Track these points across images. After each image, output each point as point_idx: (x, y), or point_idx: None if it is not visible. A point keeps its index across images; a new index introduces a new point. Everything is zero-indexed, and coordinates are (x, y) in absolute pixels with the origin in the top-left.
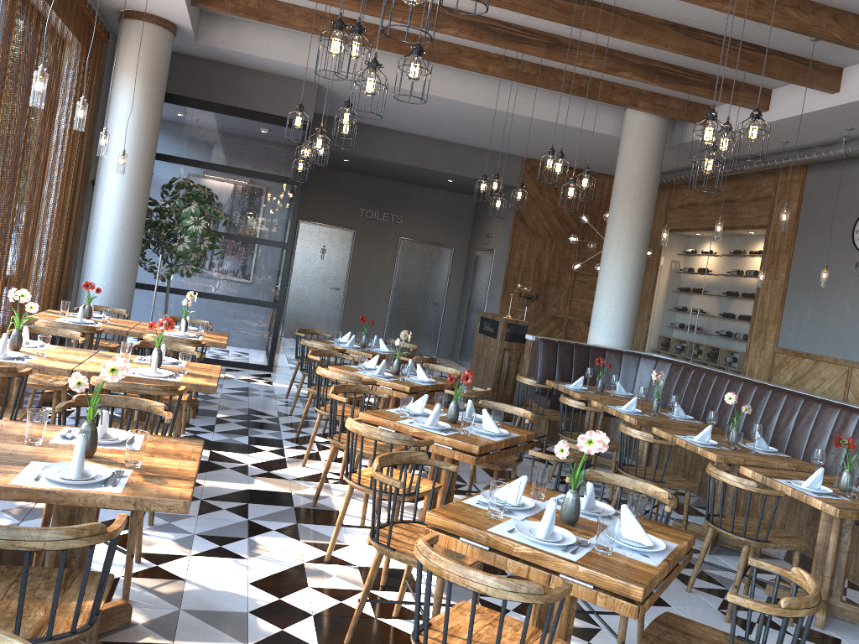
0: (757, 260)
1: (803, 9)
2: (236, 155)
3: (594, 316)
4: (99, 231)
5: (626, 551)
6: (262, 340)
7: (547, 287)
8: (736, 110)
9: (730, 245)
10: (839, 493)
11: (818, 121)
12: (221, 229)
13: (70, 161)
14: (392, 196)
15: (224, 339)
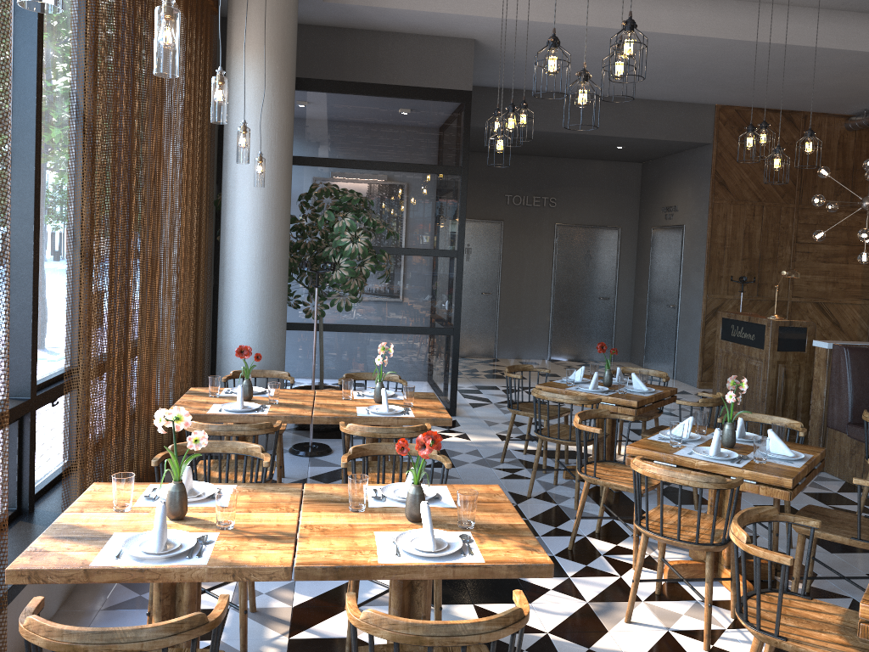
0: None
1: None
2: (382, 145)
3: None
4: (235, 267)
5: None
6: (438, 377)
7: (761, 264)
8: None
9: None
10: None
11: None
12: (374, 242)
13: (192, 177)
14: (541, 176)
15: (439, 407)
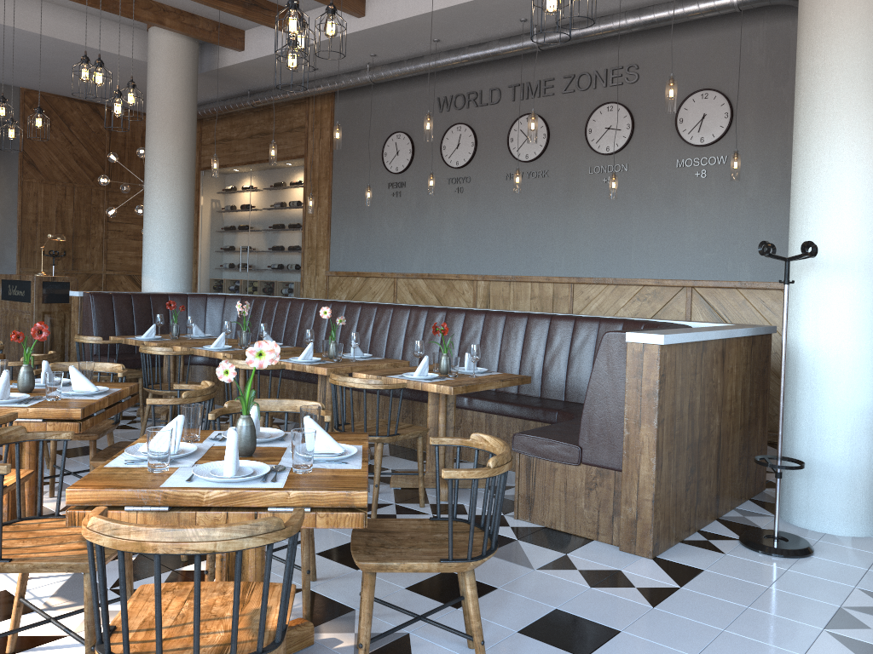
0: (300, 190)
1: None
2: None
3: (146, 262)
4: None
5: (323, 464)
6: None
7: (75, 241)
8: (267, 34)
9: (271, 178)
10: (442, 376)
11: (347, 46)
12: None
13: None
14: None
15: None
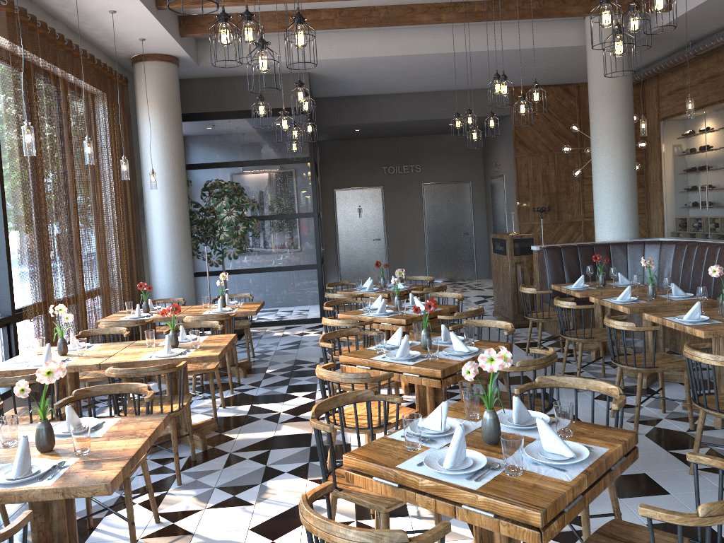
0: None
1: None
2: (256, 149)
3: (596, 215)
4: (154, 239)
5: (542, 467)
6: (310, 297)
7: (558, 197)
8: None
9: (723, 117)
10: None
11: None
12: (257, 213)
13: (114, 188)
14: (407, 150)
15: (256, 307)
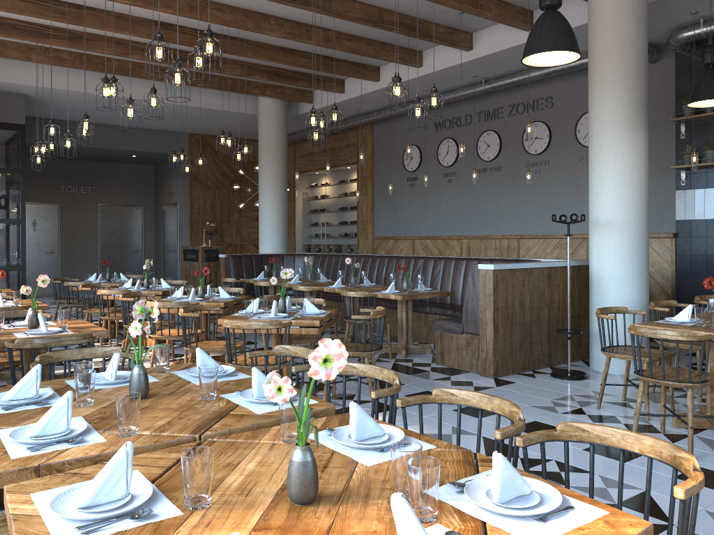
0: (355, 184)
1: (351, 40)
2: None
3: (261, 236)
4: None
5: (309, 315)
6: None
7: (221, 224)
8: (326, 92)
9: (337, 177)
10: (403, 292)
11: (372, 97)
12: None
13: None
14: (86, 173)
15: (10, 290)
